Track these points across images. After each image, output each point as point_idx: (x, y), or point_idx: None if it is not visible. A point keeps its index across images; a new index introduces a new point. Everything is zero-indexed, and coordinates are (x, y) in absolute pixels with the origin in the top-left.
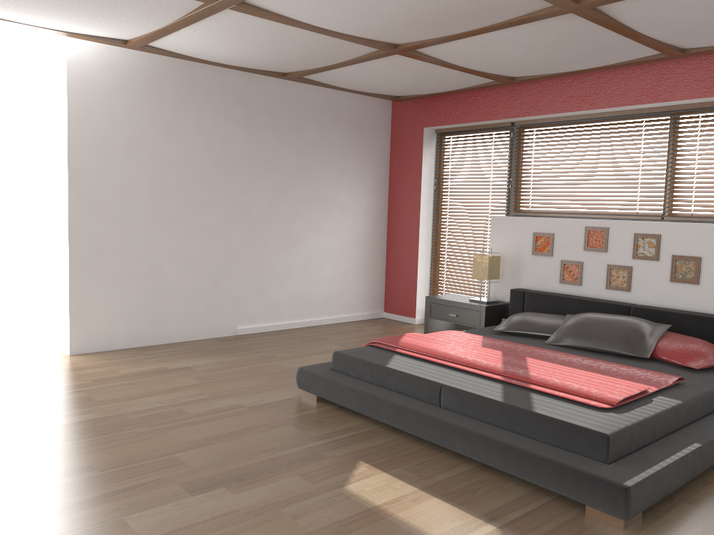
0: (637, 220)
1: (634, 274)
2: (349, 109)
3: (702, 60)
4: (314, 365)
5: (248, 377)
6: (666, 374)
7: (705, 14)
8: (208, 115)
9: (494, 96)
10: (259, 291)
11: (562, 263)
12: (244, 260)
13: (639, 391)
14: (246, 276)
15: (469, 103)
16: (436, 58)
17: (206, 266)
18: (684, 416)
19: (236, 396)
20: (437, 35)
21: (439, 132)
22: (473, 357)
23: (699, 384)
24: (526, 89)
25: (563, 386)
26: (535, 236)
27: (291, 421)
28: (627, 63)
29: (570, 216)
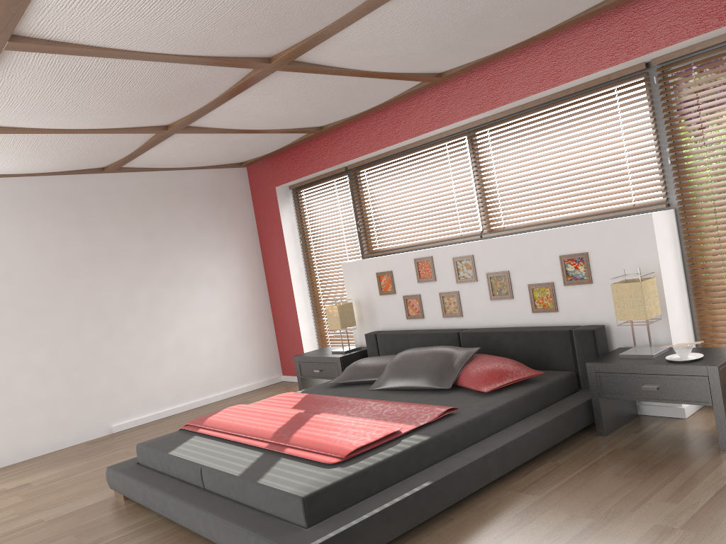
0: (464, 242)
1: (462, 298)
2: (198, 184)
3: (470, 78)
4: (125, 461)
5: (79, 483)
6: (438, 407)
7: (395, 47)
8: (36, 223)
9: (321, 145)
10: (129, 384)
11: (404, 299)
12: (106, 356)
13: (383, 436)
14: (112, 372)
15: (304, 156)
16: (219, 128)
17: (62, 371)
18: (434, 452)
19: (46, 509)
20: (186, 112)
21: (292, 187)
22: (259, 425)
23: (474, 410)
24: (344, 134)
25: (311, 445)
26: (378, 276)
27: (77, 529)
28: (403, 95)
29: (412, 249)
